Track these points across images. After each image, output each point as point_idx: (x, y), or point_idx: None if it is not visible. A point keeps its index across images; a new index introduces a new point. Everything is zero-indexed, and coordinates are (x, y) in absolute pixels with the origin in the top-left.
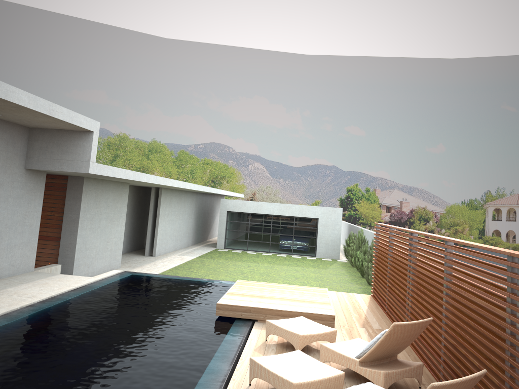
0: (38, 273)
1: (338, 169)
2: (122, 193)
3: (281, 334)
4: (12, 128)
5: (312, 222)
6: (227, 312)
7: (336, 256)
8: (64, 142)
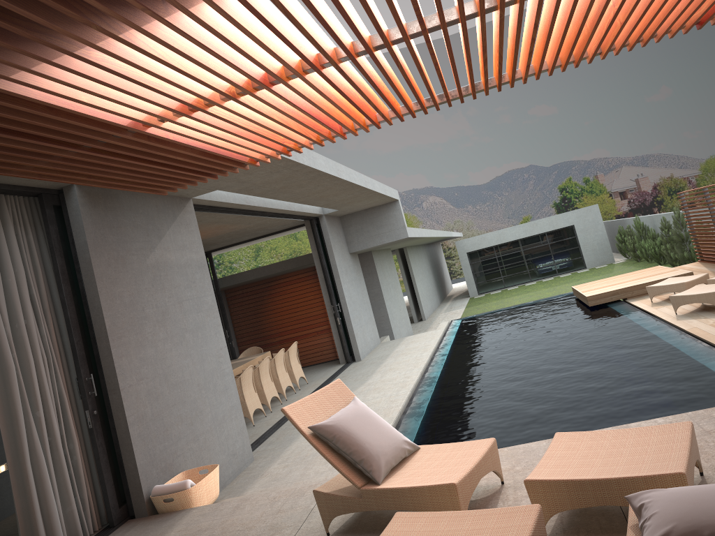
0: (389, 342)
1: (538, 167)
2: (391, 260)
3: (665, 290)
4: (334, 221)
5: (568, 231)
6: (598, 300)
7: (609, 259)
8: (375, 218)
